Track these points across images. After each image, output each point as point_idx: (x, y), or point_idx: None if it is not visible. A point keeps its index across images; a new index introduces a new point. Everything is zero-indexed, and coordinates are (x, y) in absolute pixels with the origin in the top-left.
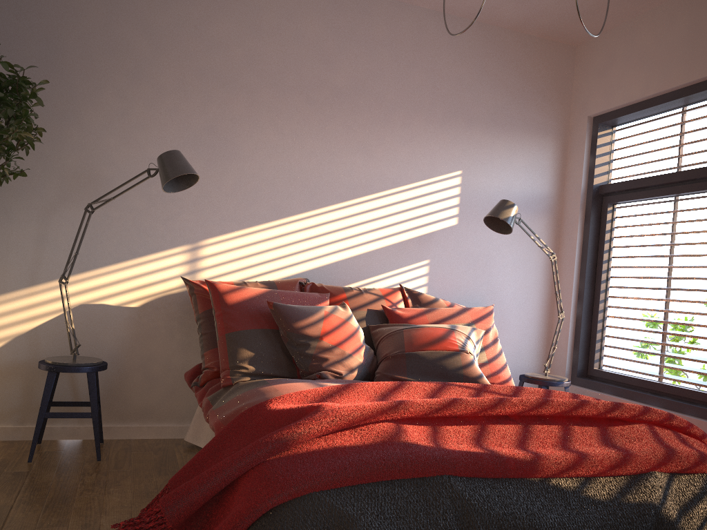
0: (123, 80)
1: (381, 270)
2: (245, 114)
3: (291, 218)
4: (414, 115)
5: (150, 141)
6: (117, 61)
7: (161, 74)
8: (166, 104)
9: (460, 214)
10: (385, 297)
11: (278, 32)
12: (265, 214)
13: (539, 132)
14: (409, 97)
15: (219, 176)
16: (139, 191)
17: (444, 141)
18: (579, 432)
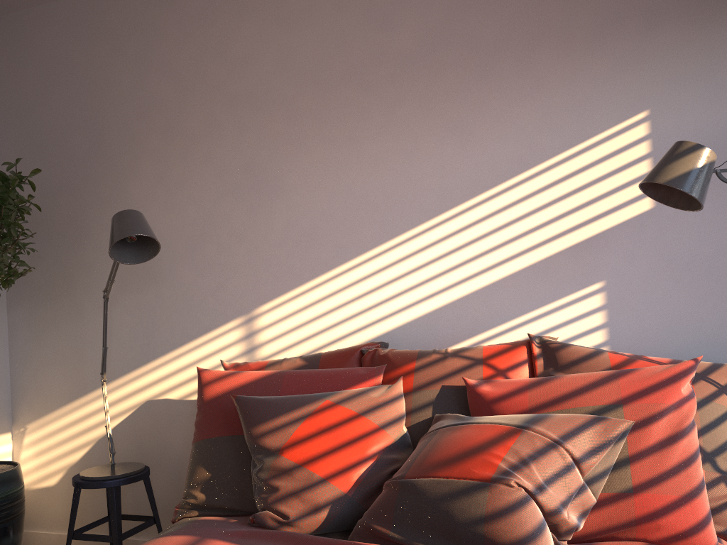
0: (157, 140)
1: (514, 312)
2: (286, 134)
3: (362, 257)
4: (536, 47)
5: (189, 200)
6: (149, 121)
7: (191, 119)
8: (200, 152)
9: None
10: (487, 360)
11: (312, 12)
12: (326, 259)
13: None
14: (522, 22)
15: (266, 222)
16: (185, 262)
17: (601, 70)
18: None
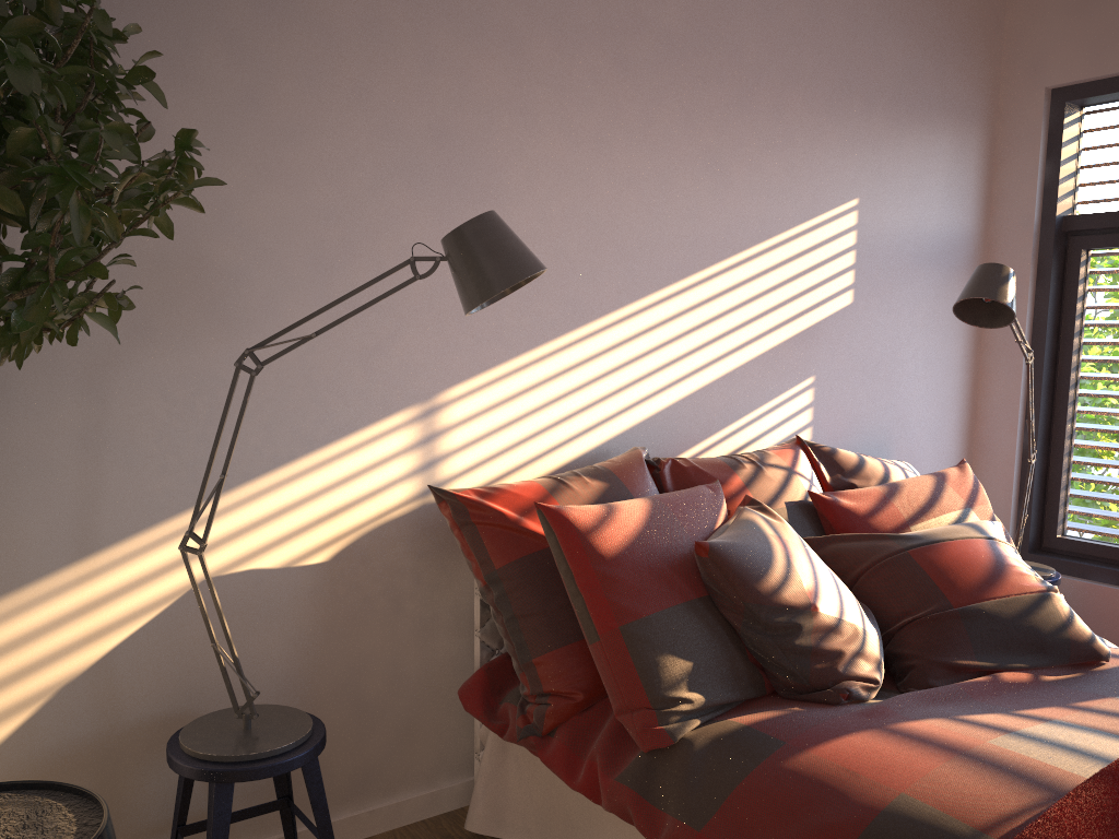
0: (245, 13)
1: (745, 408)
2: (506, 95)
3: (600, 322)
4: (789, 90)
5: (318, 168)
6: None
7: None
8: (346, 75)
9: (856, 283)
10: (794, 469)
11: None
12: (554, 319)
13: (961, 117)
14: (781, 52)
15: None
16: (305, 293)
17: (833, 141)
18: None
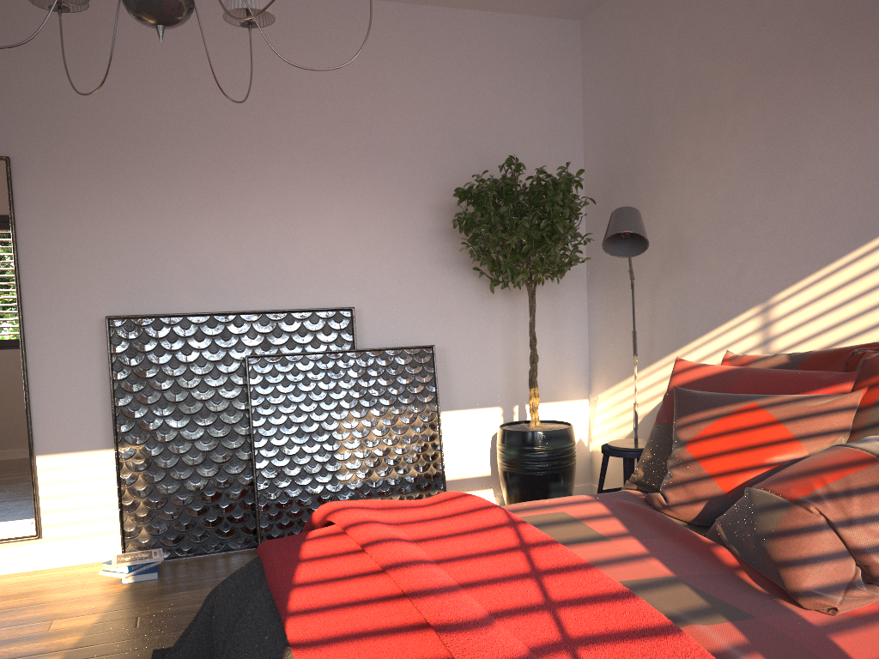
0: (693, 118)
1: None
2: (809, 92)
3: None
4: None
5: (717, 180)
6: (687, 99)
7: (721, 91)
8: (728, 126)
9: None
10: None
11: None
12: (844, 240)
13: None
14: None
15: (785, 199)
16: (712, 246)
17: None
18: (414, 641)
